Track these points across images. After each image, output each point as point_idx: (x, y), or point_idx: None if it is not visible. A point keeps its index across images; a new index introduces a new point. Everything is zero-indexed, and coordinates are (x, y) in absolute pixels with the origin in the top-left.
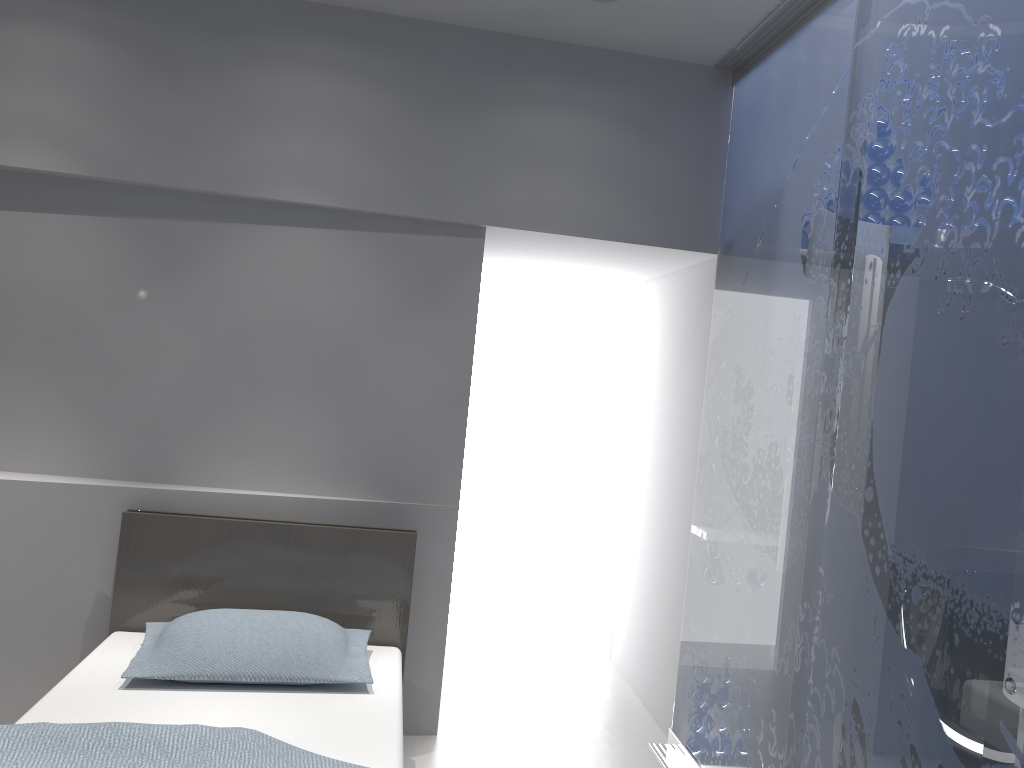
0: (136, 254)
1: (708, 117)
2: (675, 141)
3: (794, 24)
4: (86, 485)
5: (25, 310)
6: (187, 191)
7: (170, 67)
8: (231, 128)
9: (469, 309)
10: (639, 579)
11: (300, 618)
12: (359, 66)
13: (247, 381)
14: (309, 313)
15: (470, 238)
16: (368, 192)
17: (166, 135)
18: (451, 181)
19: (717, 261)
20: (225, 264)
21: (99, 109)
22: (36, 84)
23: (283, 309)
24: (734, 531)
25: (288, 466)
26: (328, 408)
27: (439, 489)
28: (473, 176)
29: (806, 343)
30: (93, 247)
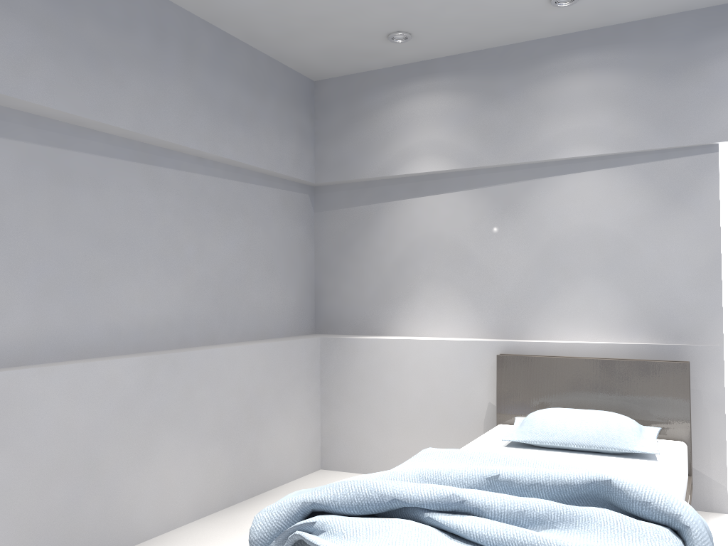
0: (489, 207)
1: None
2: None
3: None
4: (476, 341)
5: (436, 248)
6: (513, 165)
7: (496, 97)
8: (534, 122)
9: (712, 203)
10: None
11: (607, 414)
12: (609, 61)
13: (561, 273)
14: (595, 225)
15: (706, 154)
16: (625, 139)
17: (498, 136)
18: (685, 118)
19: None
20: (540, 203)
21: (461, 131)
22: (430, 126)
23: (578, 225)
24: None
25: (593, 324)
26: (616, 284)
27: (705, 333)
28: (702, 110)
29: None
30: (466, 207)
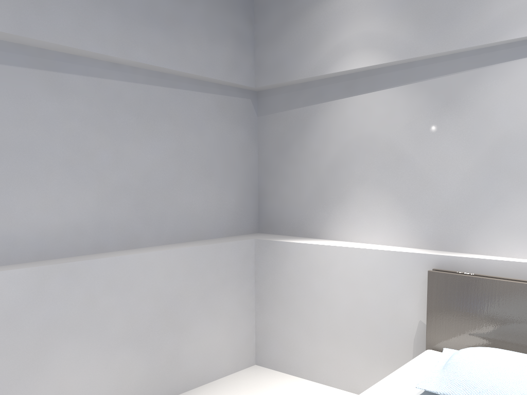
0: (427, 103)
1: None
2: None
3: None
4: (406, 252)
5: (370, 150)
6: (456, 53)
7: None
8: None
9: None
10: None
11: None
12: None
13: (511, 178)
14: None
15: None
16: None
17: (437, 19)
18: None
19: None
20: (487, 96)
21: (396, 18)
22: (363, 17)
23: None
24: None
25: None
26: None
27: None
28: None
29: None
30: (402, 105)
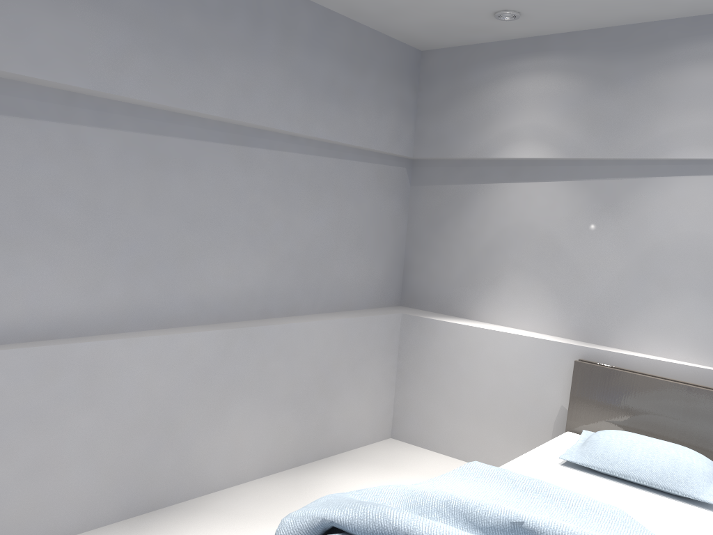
0: (589, 202)
1: None
2: None
3: None
4: (555, 341)
5: (528, 238)
6: (621, 159)
7: (610, 82)
8: (650, 114)
9: None
10: None
11: (679, 450)
12: None
13: (659, 283)
14: (706, 236)
15: None
16: None
17: (607, 126)
18: None
19: None
20: (645, 205)
21: (568, 117)
22: (535, 109)
23: (686, 234)
24: None
25: (687, 343)
26: None
27: None
28: None
29: None
30: (564, 199)
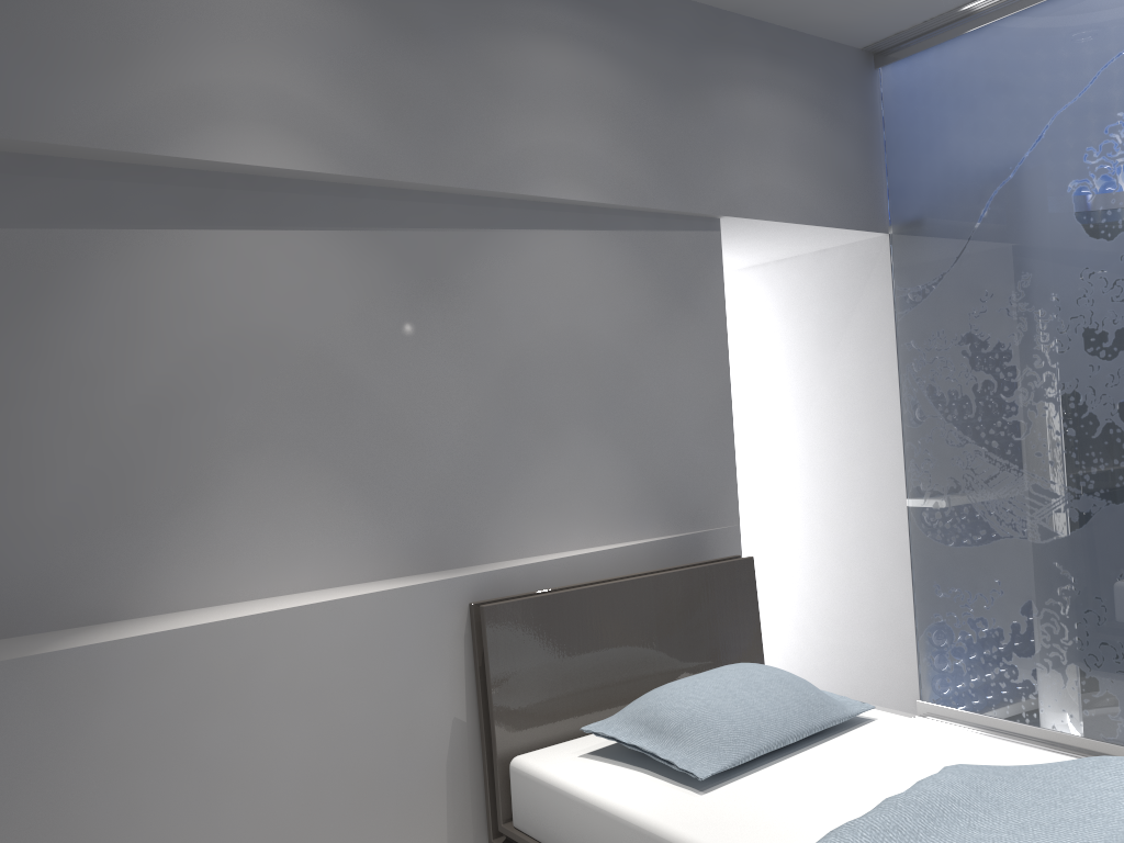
0: (393, 277)
1: (863, 99)
2: (846, 123)
3: (1002, 8)
4: (421, 584)
5: (270, 367)
6: (438, 192)
7: (413, 31)
8: (488, 110)
9: (718, 309)
10: (786, 576)
11: (755, 667)
12: (597, 38)
13: (534, 422)
14: (582, 331)
15: (709, 231)
16: (625, 184)
17: (421, 119)
18: (692, 169)
19: (891, 240)
20: (492, 281)
21: (342, 85)
22: (260, 48)
23: (557, 329)
24: (1009, 487)
25: (588, 515)
26: (615, 439)
27: (721, 510)
28: (708, 163)
29: (1112, 296)
30: (342, 272)
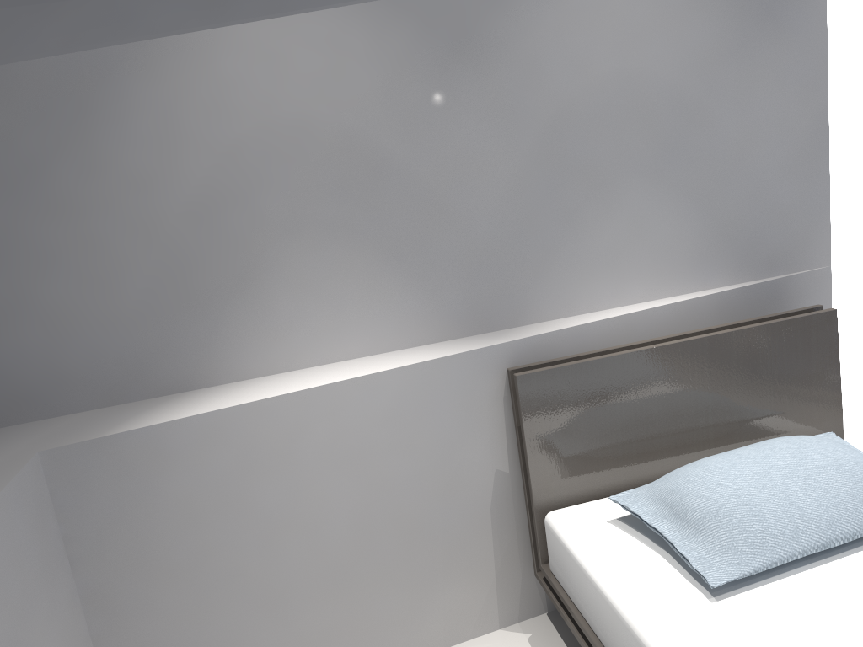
0: (418, 45)
1: None
2: None
3: None
4: (455, 355)
5: (301, 156)
6: None
7: None
8: None
9: (817, 22)
10: None
11: (811, 447)
12: None
13: (582, 179)
14: (638, 73)
15: None
16: None
17: None
18: None
19: None
20: (528, 32)
21: None
22: None
23: (607, 76)
24: None
25: (645, 269)
26: (678, 188)
27: (808, 252)
28: None
29: None
30: (363, 49)
